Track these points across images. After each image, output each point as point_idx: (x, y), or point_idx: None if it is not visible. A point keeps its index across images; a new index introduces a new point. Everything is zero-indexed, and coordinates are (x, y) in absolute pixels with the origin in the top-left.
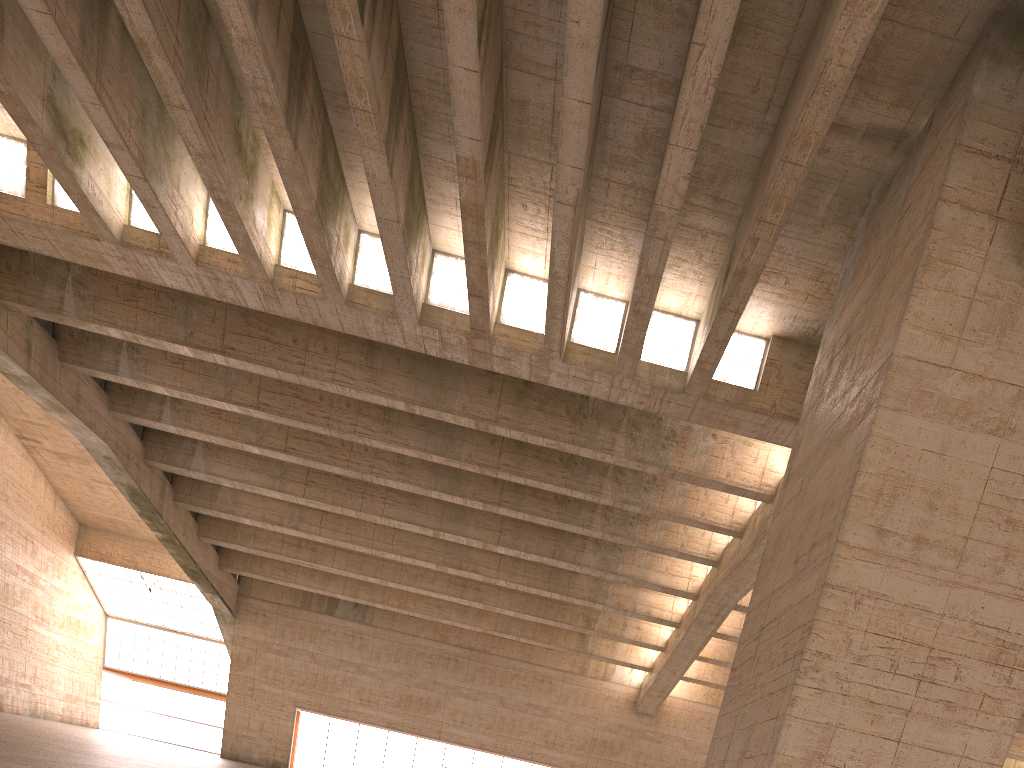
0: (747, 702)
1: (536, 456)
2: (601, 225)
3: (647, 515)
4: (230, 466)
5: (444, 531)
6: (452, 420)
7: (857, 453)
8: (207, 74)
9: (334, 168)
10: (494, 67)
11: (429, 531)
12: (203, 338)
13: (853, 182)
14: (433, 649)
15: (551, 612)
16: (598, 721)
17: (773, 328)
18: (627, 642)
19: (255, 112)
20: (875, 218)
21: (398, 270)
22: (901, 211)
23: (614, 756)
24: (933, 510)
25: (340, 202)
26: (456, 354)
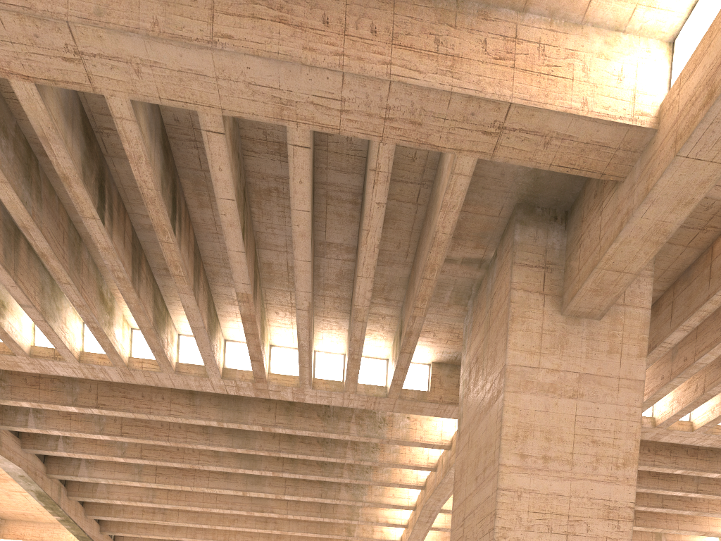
0: None
1: (302, 441)
2: (323, 317)
3: (376, 465)
4: (104, 471)
5: (249, 491)
6: (248, 428)
7: (498, 416)
8: (82, 266)
9: (161, 304)
10: (252, 249)
11: (239, 492)
12: (84, 401)
13: (461, 284)
14: None
15: (325, 529)
16: None
17: (431, 358)
18: (376, 540)
19: (111, 281)
20: (477, 300)
21: (206, 352)
22: (491, 295)
23: None
24: (549, 441)
25: (166, 321)
26: (246, 392)
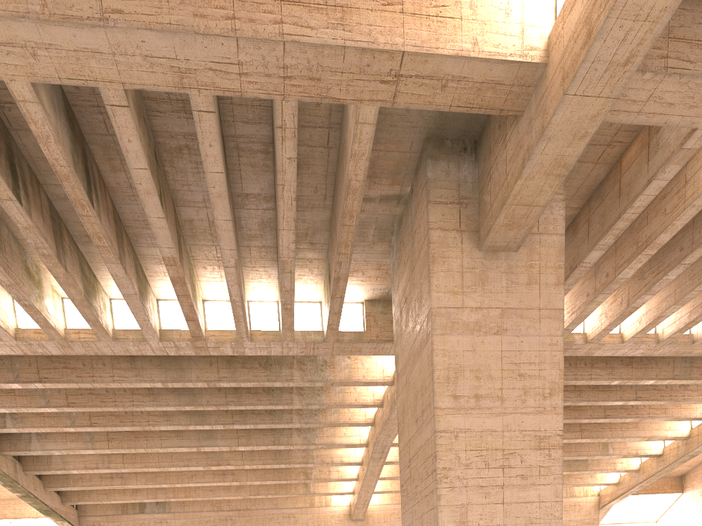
0: (415, 503)
1: (248, 392)
2: (251, 268)
3: (324, 408)
4: (56, 442)
5: (203, 446)
6: (192, 385)
7: (430, 360)
8: (3, 243)
9: (88, 272)
10: (171, 209)
11: (194, 448)
12: (26, 376)
13: (382, 221)
14: (214, 516)
15: (282, 475)
16: None
17: (363, 296)
18: (334, 481)
19: (34, 253)
20: (400, 236)
21: (141, 317)
22: (412, 233)
23: None
24: (479, 379)
25: (96, 288)
26: (186, 351)
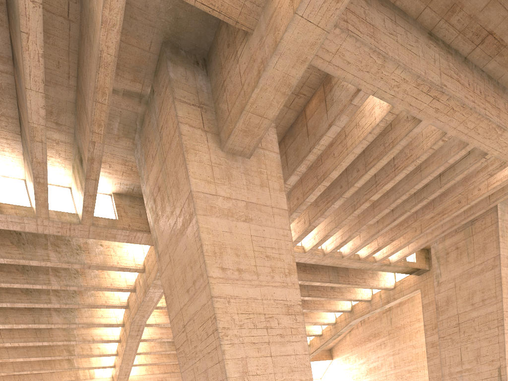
0: (196, 361)
1: (1, 270)
2: None
3: (82, 290)
4: None
5: None
6: None
7: (196, 236)
8: None
9: None
10: None
11: None
12: None
13: (126, 117)
14: None
15: (46, 352)
16: None
17: (111, 189)
18: (96, 356)
19: None
20: (143, 134)
21: None
22: (158, 129)
23: None
24: (238, 256)
25: None
26: None
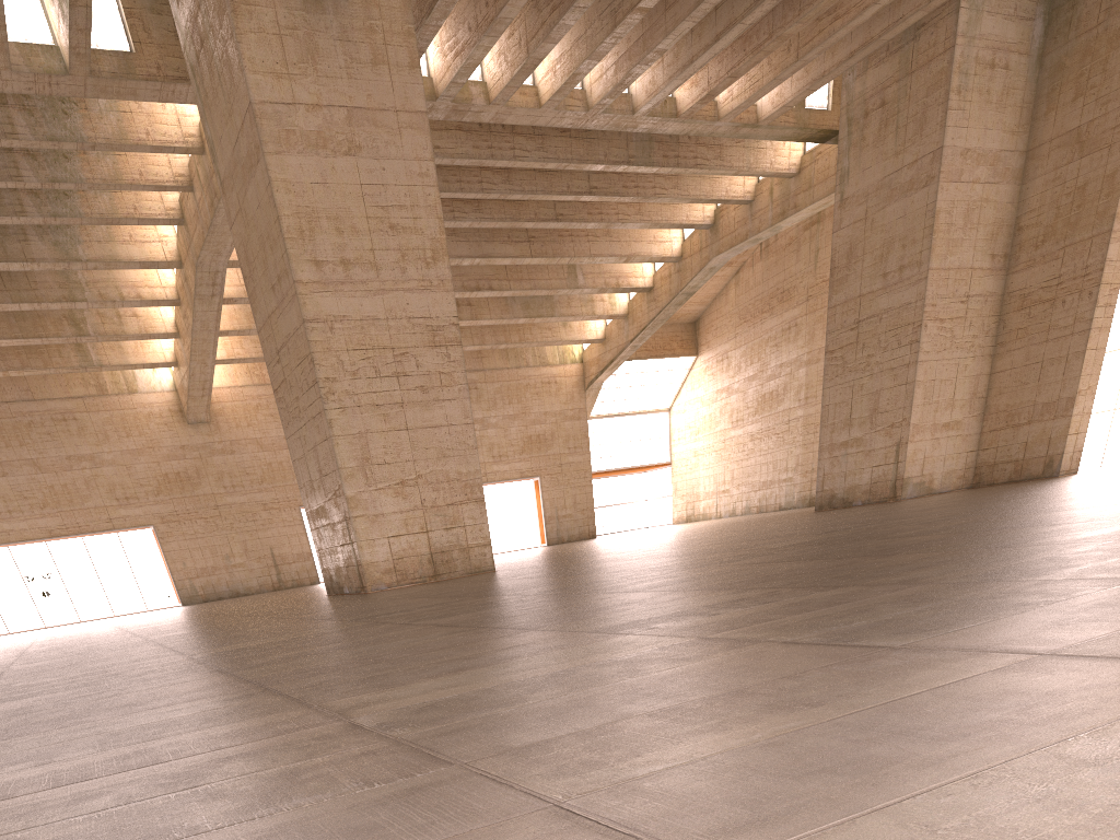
0: (301, 425)
1: None
2: None
3: (85, 190)
4: None
5: None
6: None
7: (270, 196)
8: None
9: None
10: None
11: None
12: None
13: None
14: None
15: (28, 327)
16: (157, 451)
17: None
18: (135, 339)
19: None
20: None
21: None
22: None
23: (198, 489)
24: (342, 234)
25: None
26: None
